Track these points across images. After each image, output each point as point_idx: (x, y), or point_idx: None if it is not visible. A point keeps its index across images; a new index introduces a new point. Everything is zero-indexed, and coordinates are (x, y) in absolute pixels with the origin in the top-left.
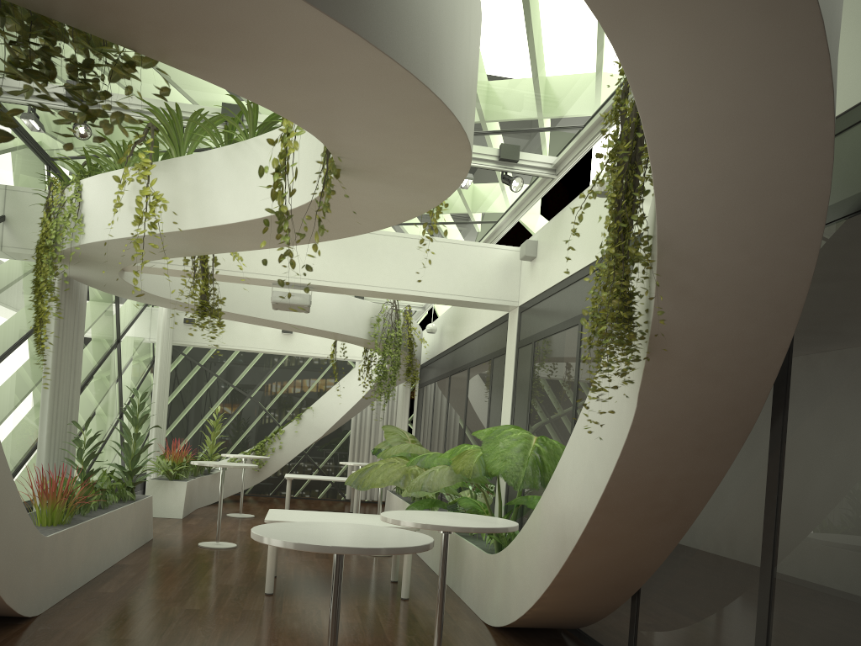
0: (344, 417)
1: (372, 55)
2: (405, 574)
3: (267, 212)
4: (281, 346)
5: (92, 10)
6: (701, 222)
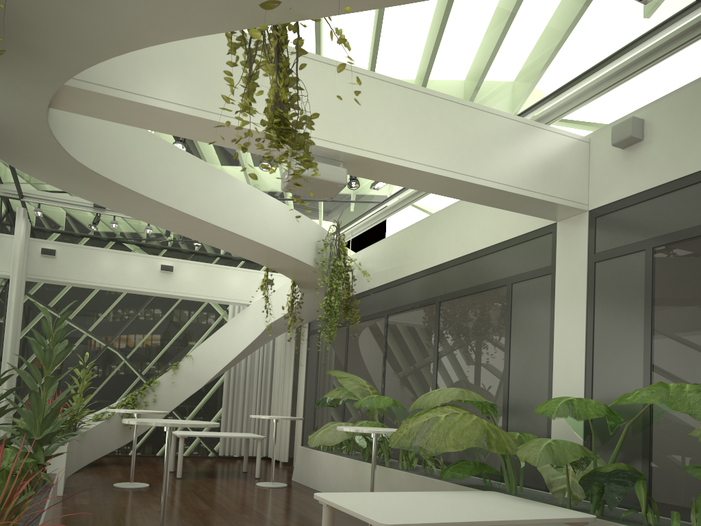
0: (227, 366)
1: None
2: None
3: None
4: (159, 286)
5: None
6: None
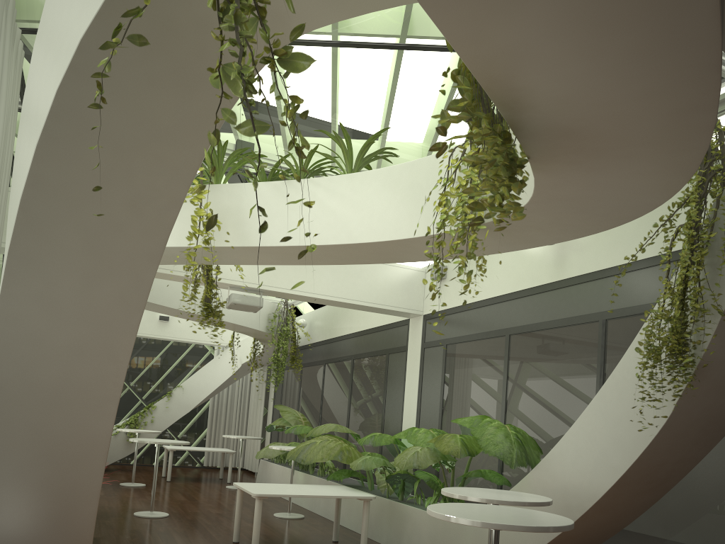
0: (210, 395)
1: (680, 179)
2: (364, 535)
3: (328, 241)
4: (157, 332)
5: (555, 136)
6: None
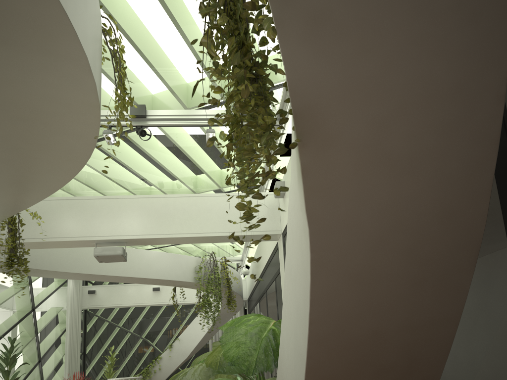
0: (201, 342)
1: None
2: None
3: None
4: (153, 300)
5: None
6: None
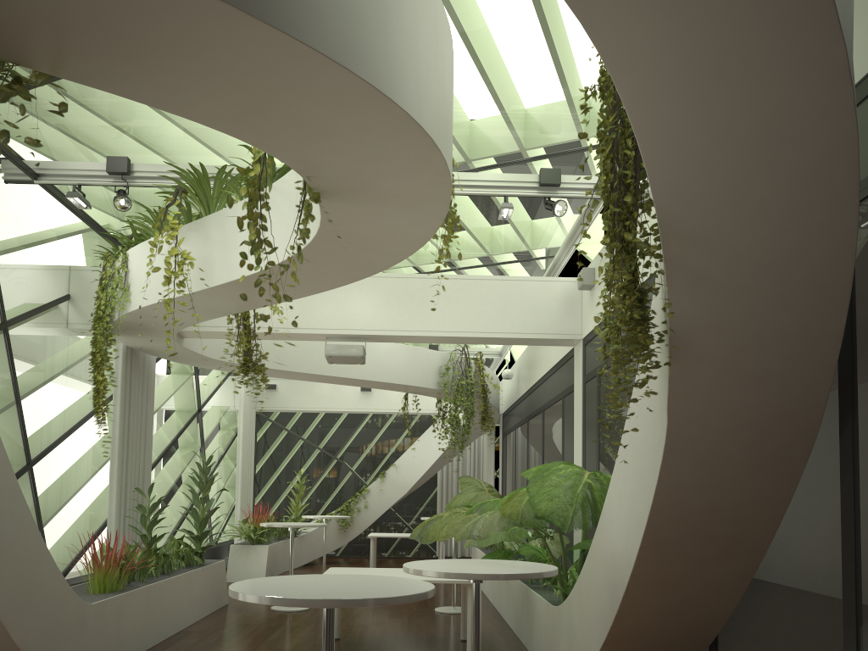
0: (428, 472)
1: (261, 31)
2: (469, 631)
3: (283, 256)
4: (360, 405)
5: None
6: (706, 194)
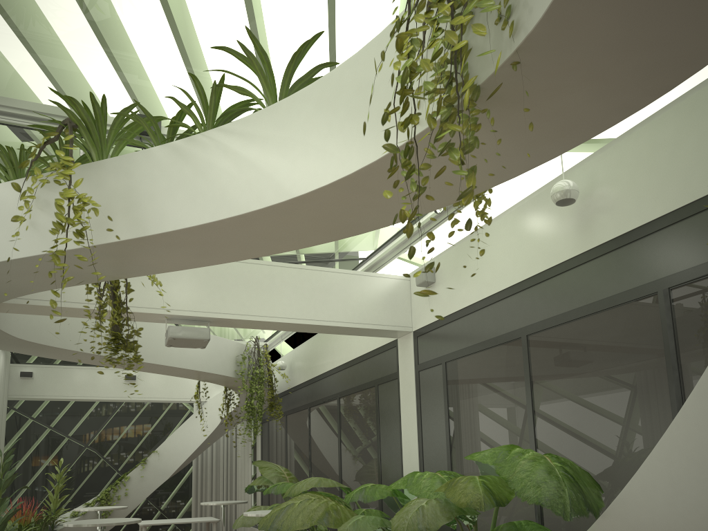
0: (190, 457)
1: None
2: None
3: (250, 207)
4: (124, 393)
5: None
6: None
